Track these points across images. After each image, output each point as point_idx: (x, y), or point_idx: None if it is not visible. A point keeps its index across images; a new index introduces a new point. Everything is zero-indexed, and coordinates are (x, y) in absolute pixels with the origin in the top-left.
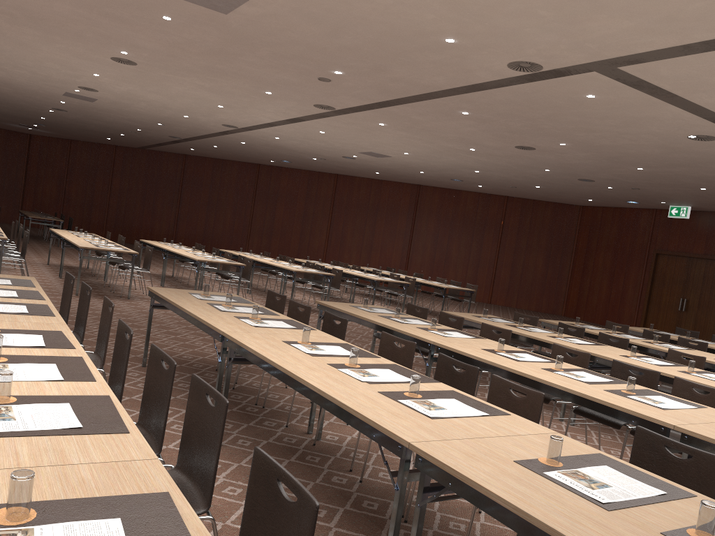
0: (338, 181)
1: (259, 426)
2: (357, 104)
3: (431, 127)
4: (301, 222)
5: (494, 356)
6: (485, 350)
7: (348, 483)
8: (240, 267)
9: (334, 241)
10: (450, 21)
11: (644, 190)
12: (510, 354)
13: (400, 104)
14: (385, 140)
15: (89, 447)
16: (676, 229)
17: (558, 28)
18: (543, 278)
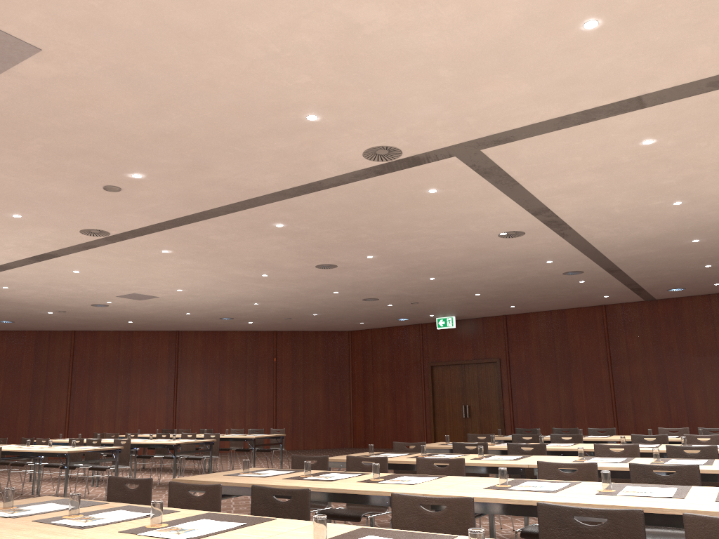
0: (77, 338)
1: None
2: (144, 224)
3: (228, 249)
4: (31, 396)
5: (523, 494)
6: (492, 489)
7: None
8: None
9: (77, 411)
10: (326, 86)
11: (422, 304)
12: (522, 486)
13: (203, 219)
14: (160, 274)
15: None
16: (444, 340)
17: (448, 95)
18: (326, 411)
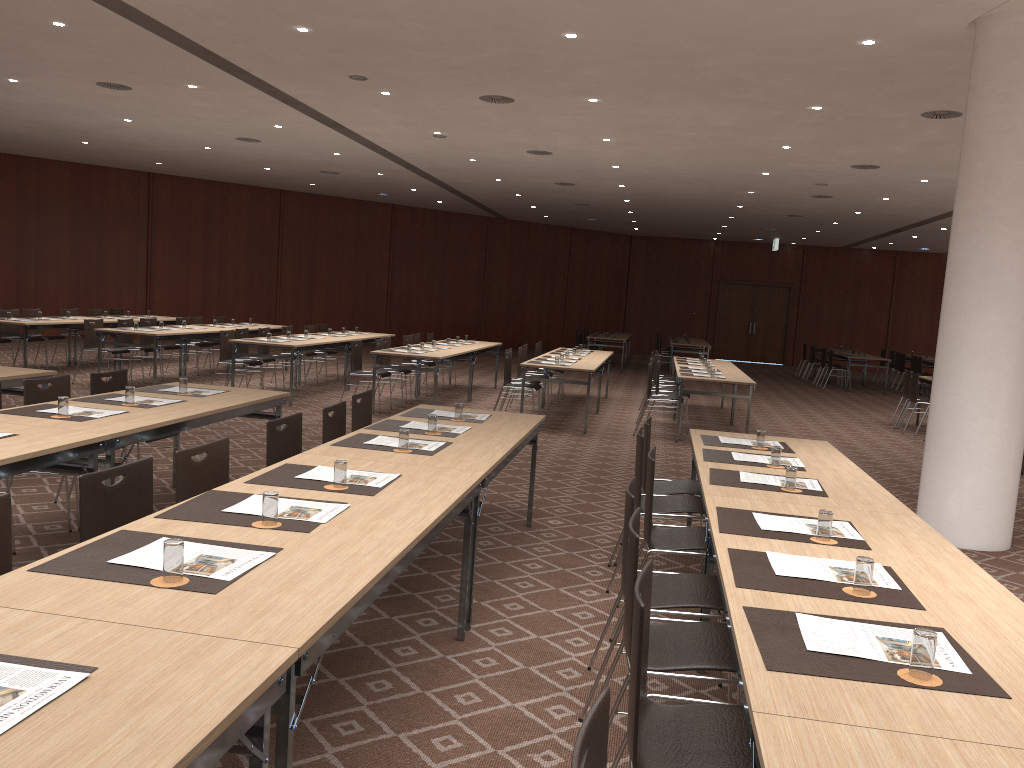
0: None
1: None
2: None
3: None
4: None
5: None
6: None
7: None
8: None
9: None
10: None
11: None
12: None
13: None
14: None
15: (749, 505)
16: None
17: None
18: None
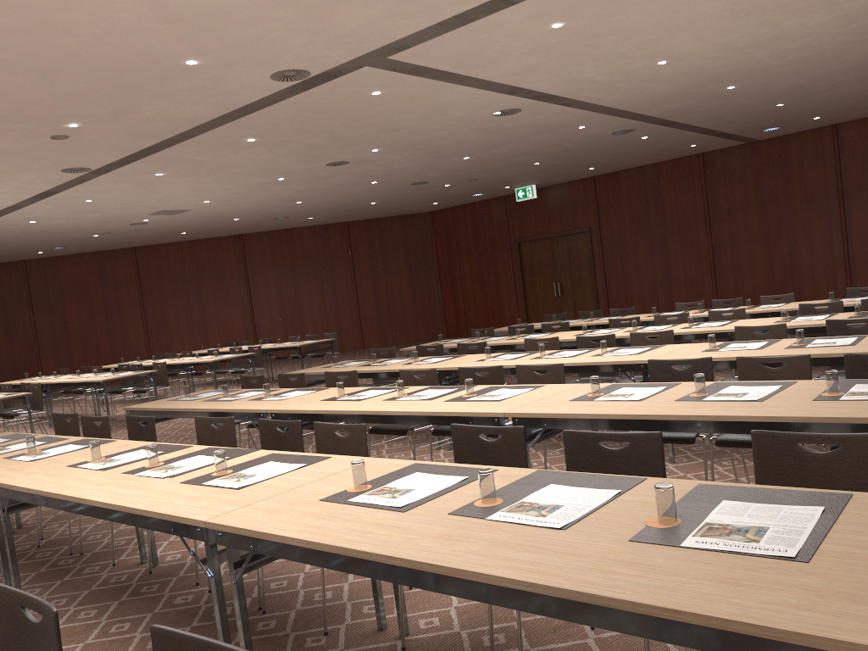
0: (138, 255)
1: (77, 577)
2: (116, 157)
3: (220, 164)
4: (106, 319)
5: (333, 404)
6: (325, 400)
7: (195, 598)
8: (25, 398)
9: (155, 330)
10: (181, 41)
11: (483, 179)
12: (353, 395)
13: (170, 146)
14: (174, 192)
15: None
16: (529, 212)
17: (304, 27)
18: (413, 302)
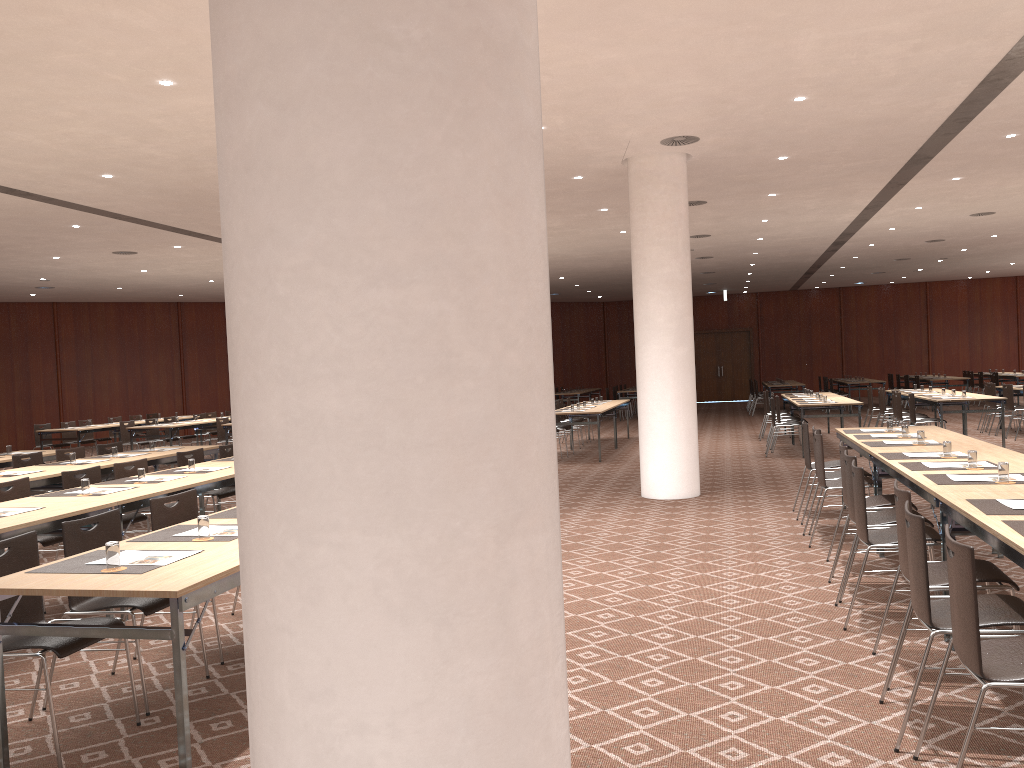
0: None
1: None
2: None
3: None
4: None
5: None
6: None
7: None
8: None
9: None
10: None
11: None
12: None
13: None
14: None
15: None
16: None
17: None
18: None
